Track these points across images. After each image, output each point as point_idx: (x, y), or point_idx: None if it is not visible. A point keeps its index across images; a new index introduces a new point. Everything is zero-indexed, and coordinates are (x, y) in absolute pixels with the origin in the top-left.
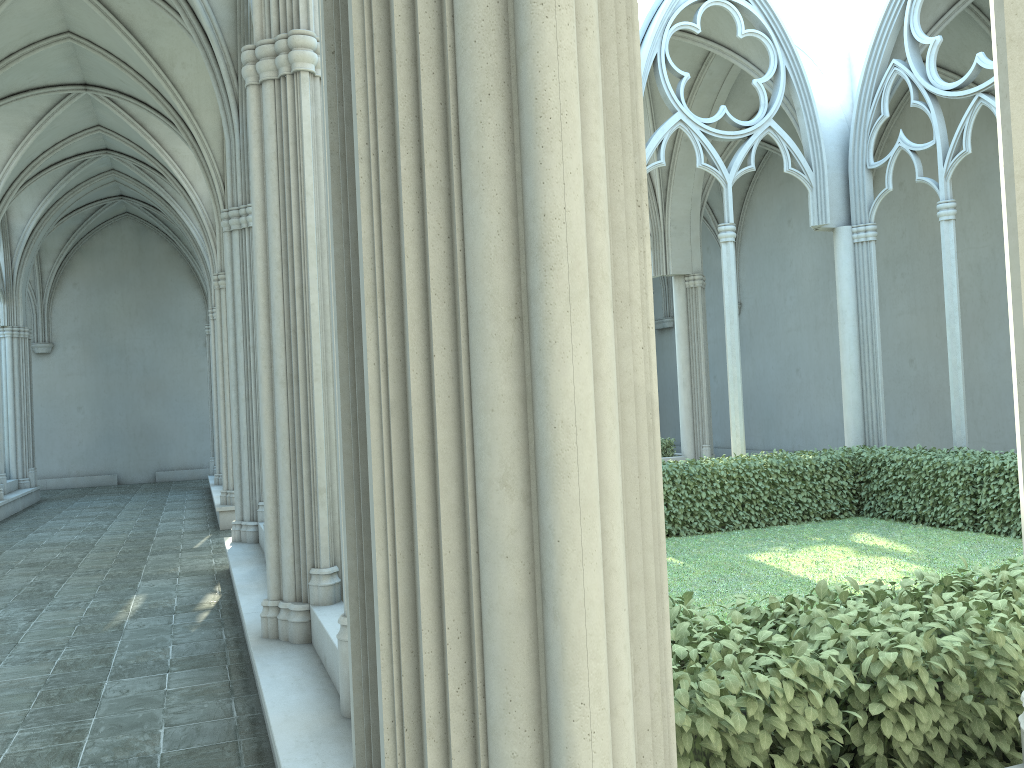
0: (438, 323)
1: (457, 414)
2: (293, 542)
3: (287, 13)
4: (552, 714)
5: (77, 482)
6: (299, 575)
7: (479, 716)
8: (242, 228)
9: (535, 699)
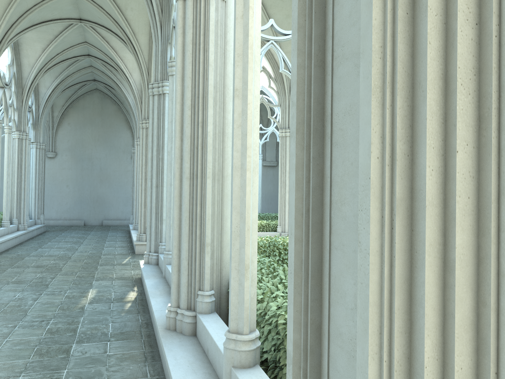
0: (462, 116)
1: (475, 217)
2: (188, 274)
3: None
4: None
5: (64, 223)
6: (190, 294)
7: None
8: (159, 94)
9: None
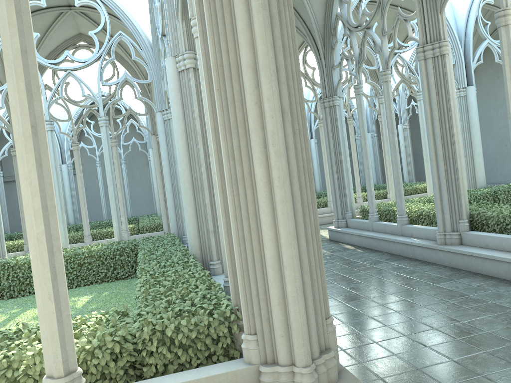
0: None
1: None
2: (449, 212)
3: (434, 34)
4: None
5: None
6: (452, 223)
7: None
8: (330, 106)
9: None
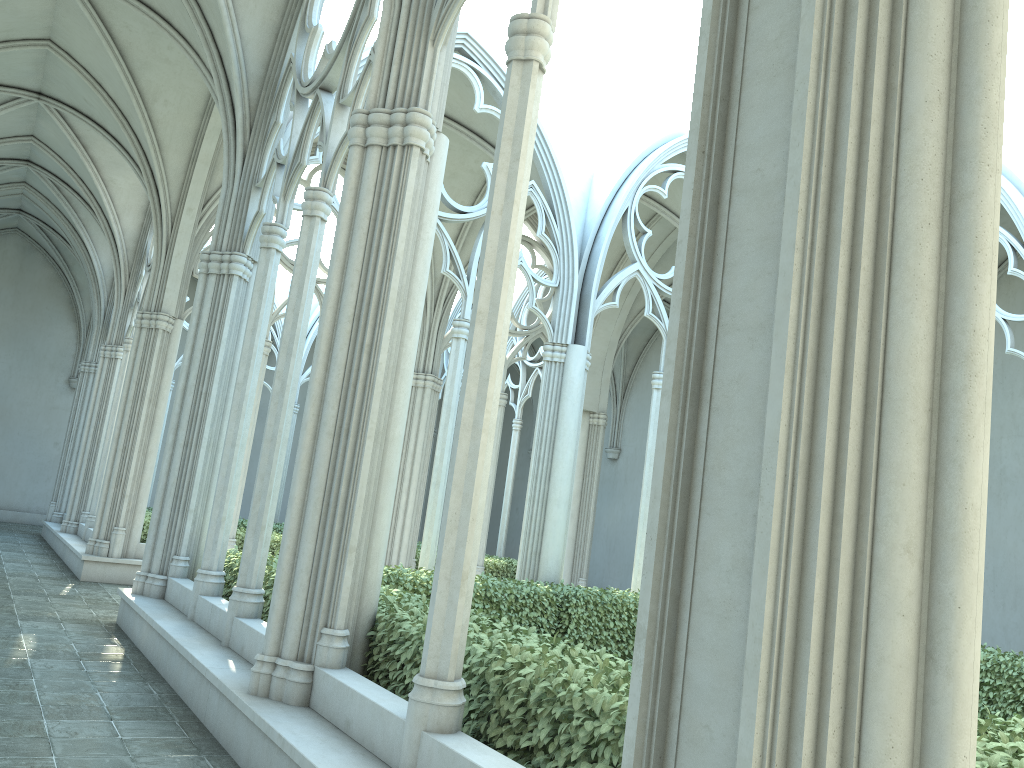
0: (854, 401)
1: (858, 483)
2: (306, 597)
3: (407, 90)
4: (932, 764)
5: None
6: (306, 633)
7: (853, 759)
8: (221, 273)
9: (910, 749)
